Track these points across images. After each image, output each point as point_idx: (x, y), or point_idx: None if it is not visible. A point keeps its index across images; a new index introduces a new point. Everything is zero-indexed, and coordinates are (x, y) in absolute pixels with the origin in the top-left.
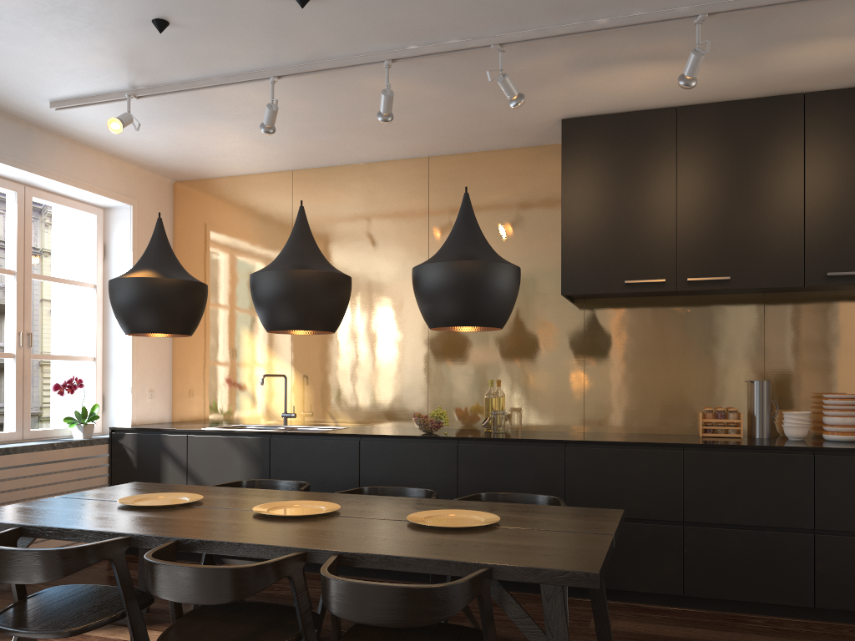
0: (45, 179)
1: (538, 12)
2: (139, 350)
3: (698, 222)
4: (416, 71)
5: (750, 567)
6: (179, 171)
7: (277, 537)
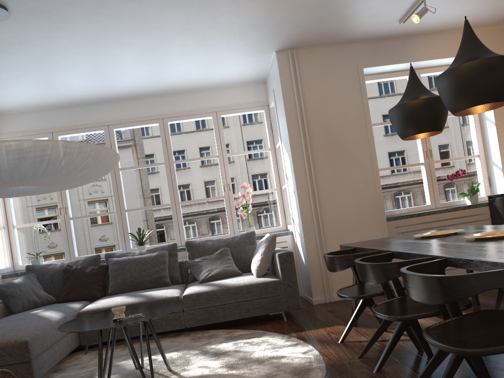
0: (419, 62)
1: None
2: None
3: None
4: None
5: None
6: None
7: (436, 250)
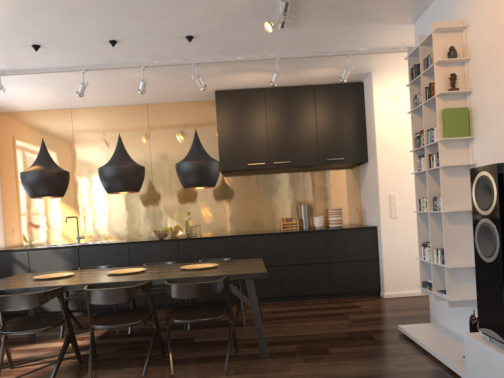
0: None
1: (214, 53)
2: None
3: (276, 138)
4: (154, 70)
5: (306, 281)
6: (2, 108)
7: (133, 278)
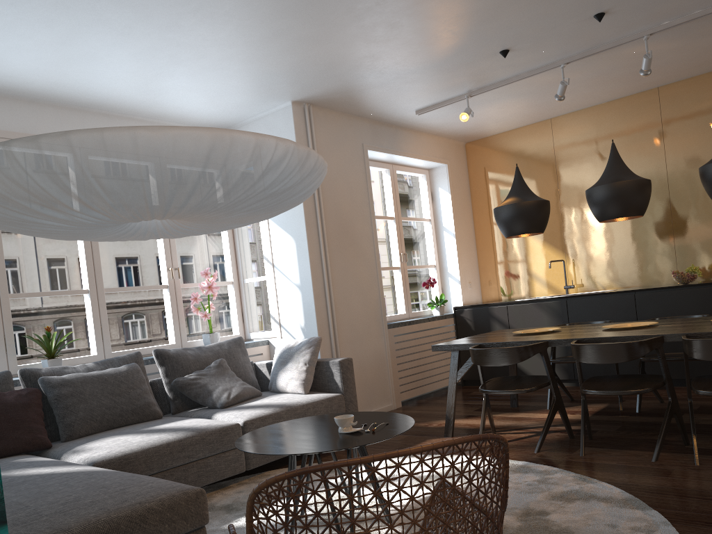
0: (405, 158)
1: None
2: (460, 257)
3: None
4: (664, 36)
5: None
6: (471, 135)
7: (637, 333)
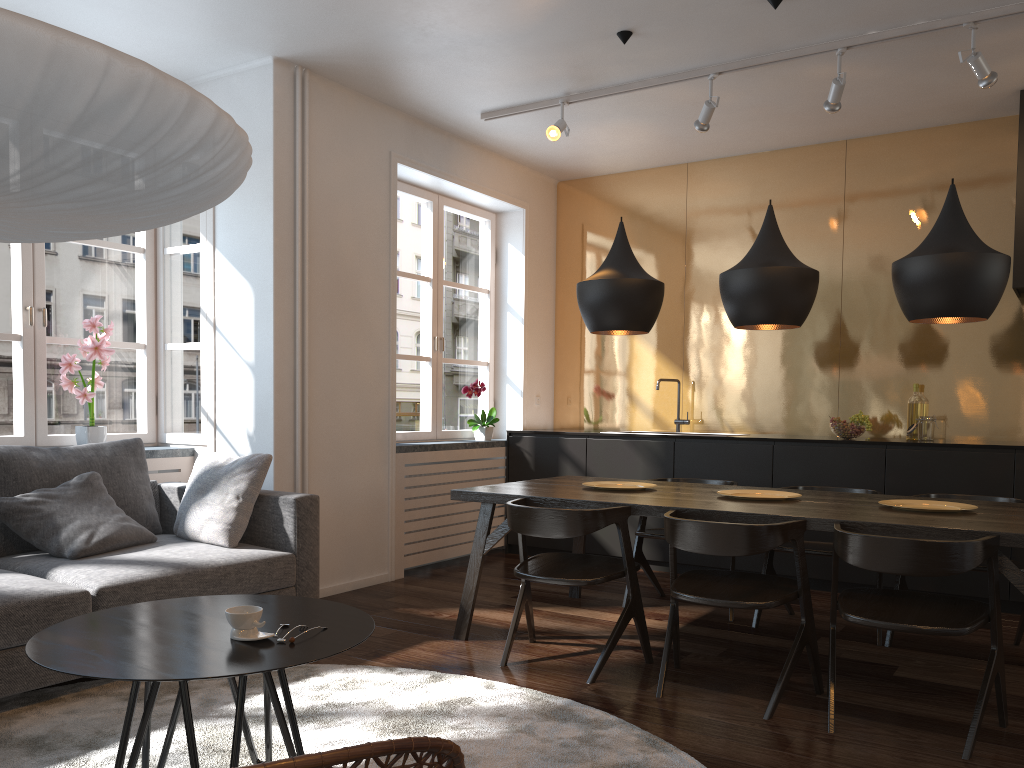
0: (459, 188)
1: None
2: (528, 356)
3: None
4: (866, 55)
5: None
6: (568, 171)
7: (768, 510)
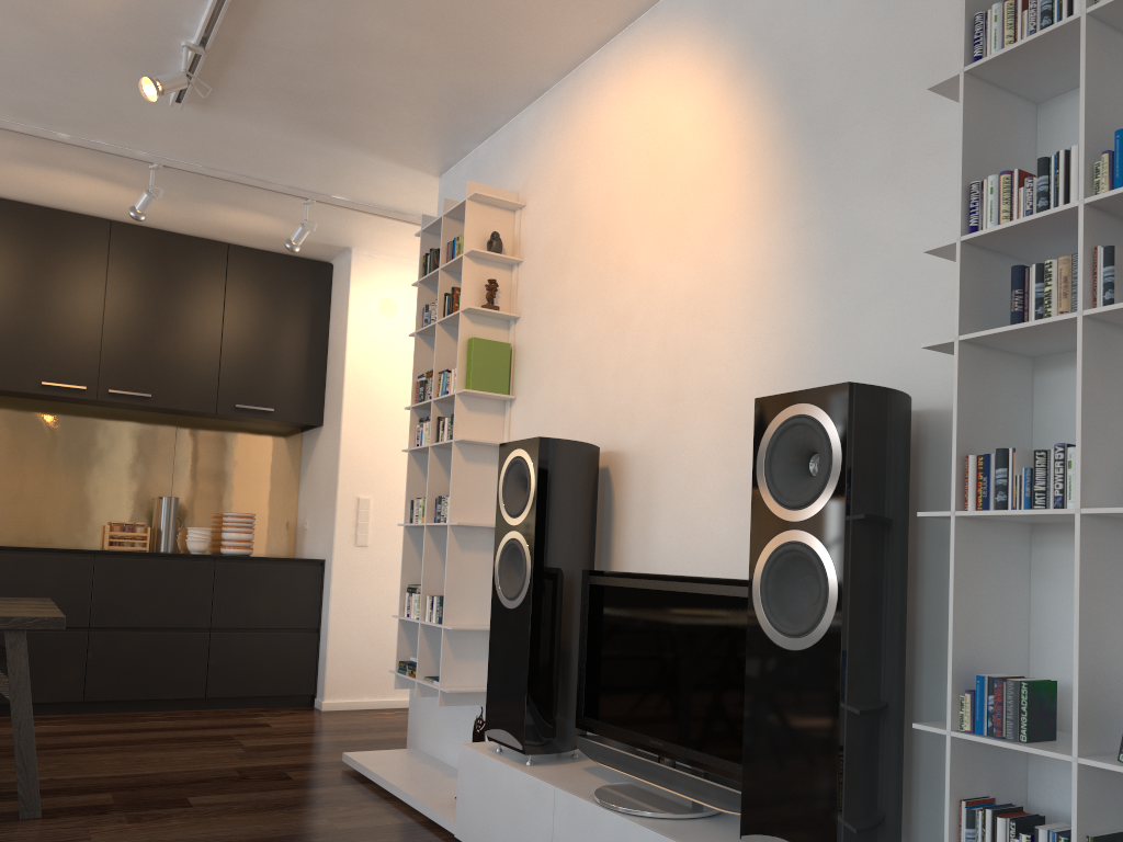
0: None
1: None
2: None
3: (124, 337)
4: None
5: (151, 667)
6: None
7: None
